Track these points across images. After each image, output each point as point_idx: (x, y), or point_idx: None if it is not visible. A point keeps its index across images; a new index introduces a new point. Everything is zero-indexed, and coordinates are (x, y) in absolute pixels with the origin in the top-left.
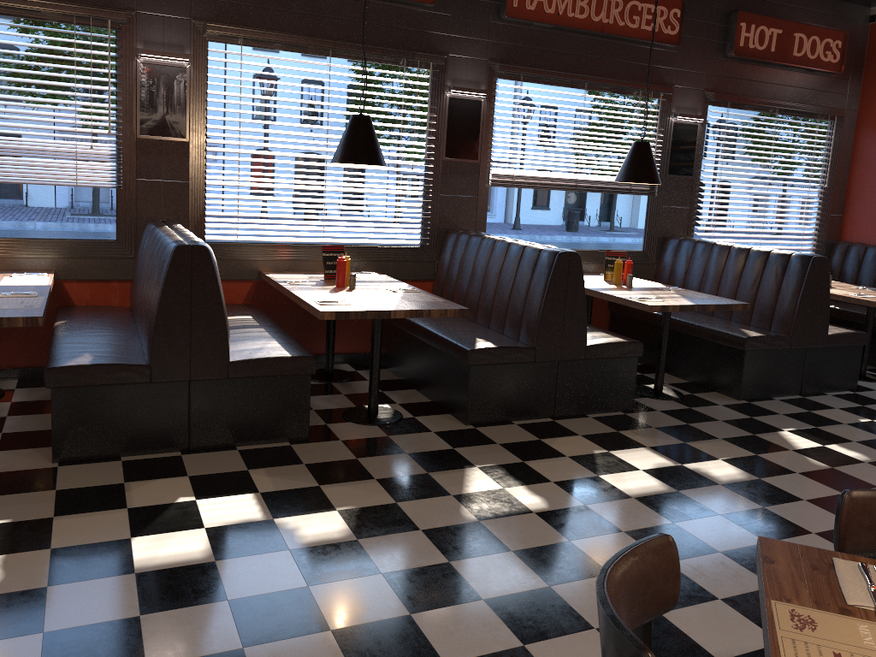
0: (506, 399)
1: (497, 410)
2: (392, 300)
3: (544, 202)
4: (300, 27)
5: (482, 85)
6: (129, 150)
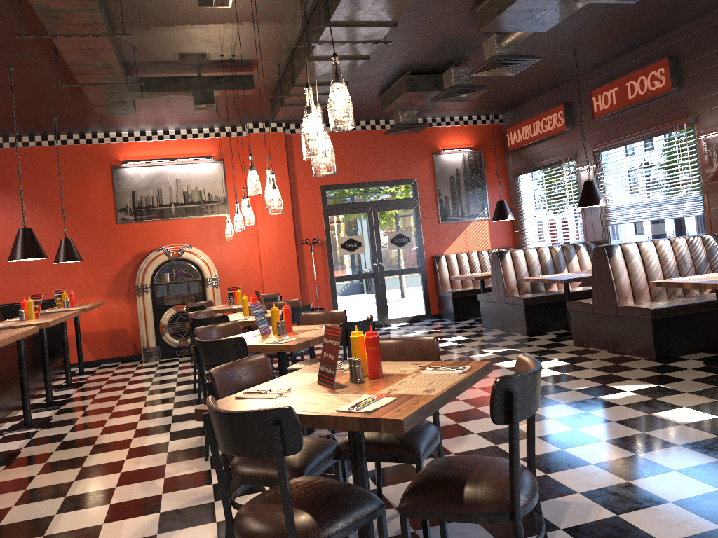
0: None
1: None
2: None
3: None
4: None
5: None
6: (704, 192)
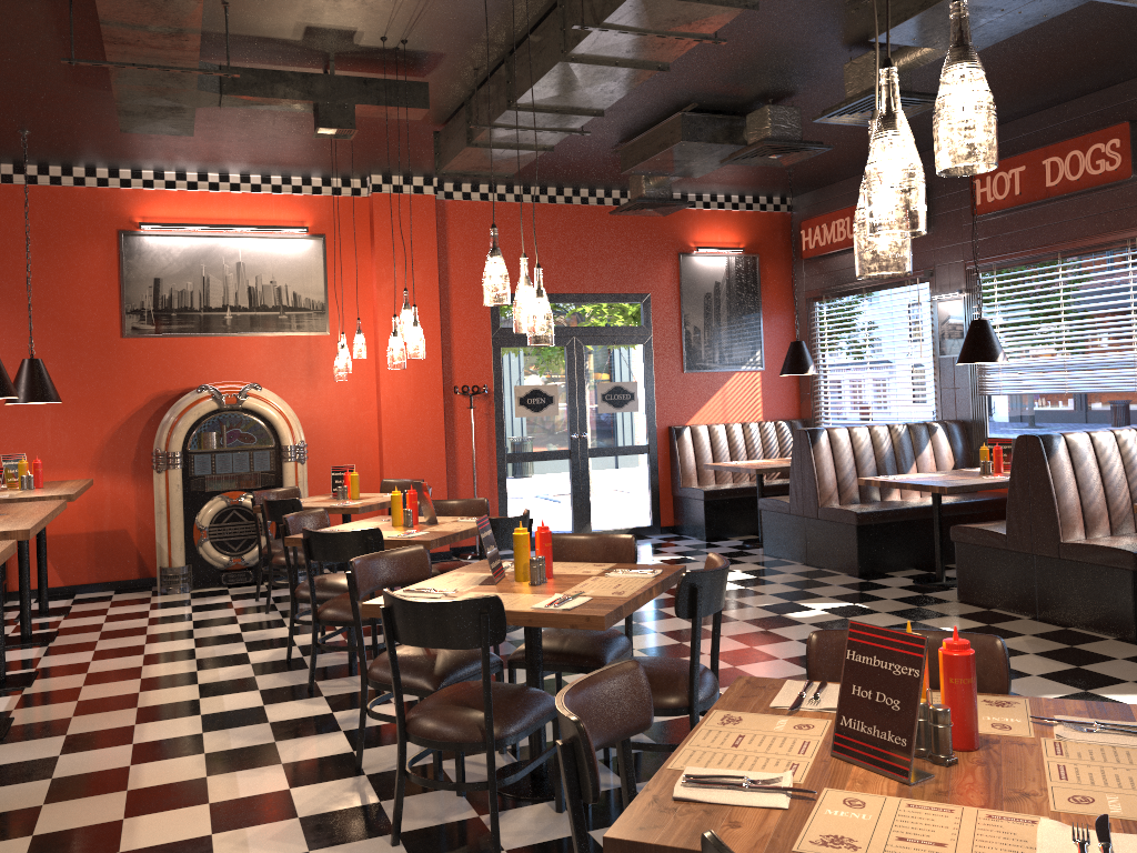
0: None
1: None
2: None
3: None
4: None
5: None
6: None
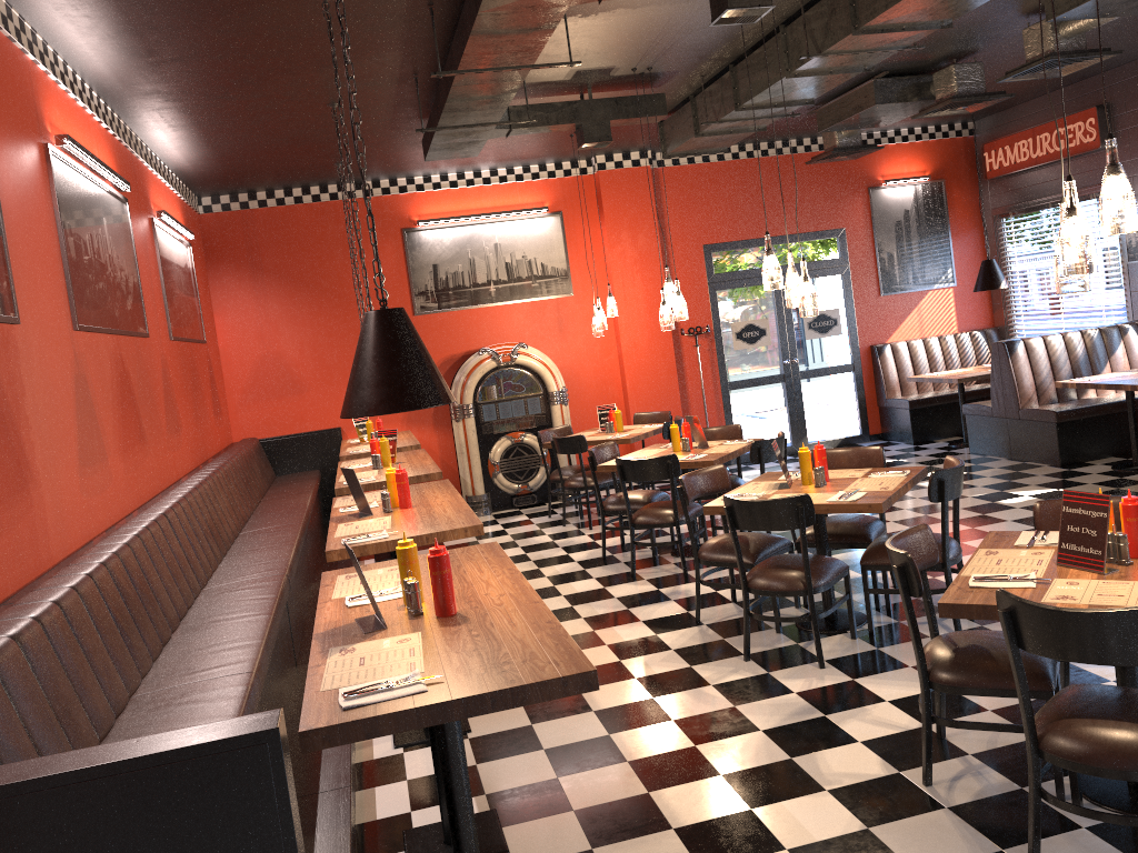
0: None
1: None
2: None
3: None
4: None
5: None
6: None
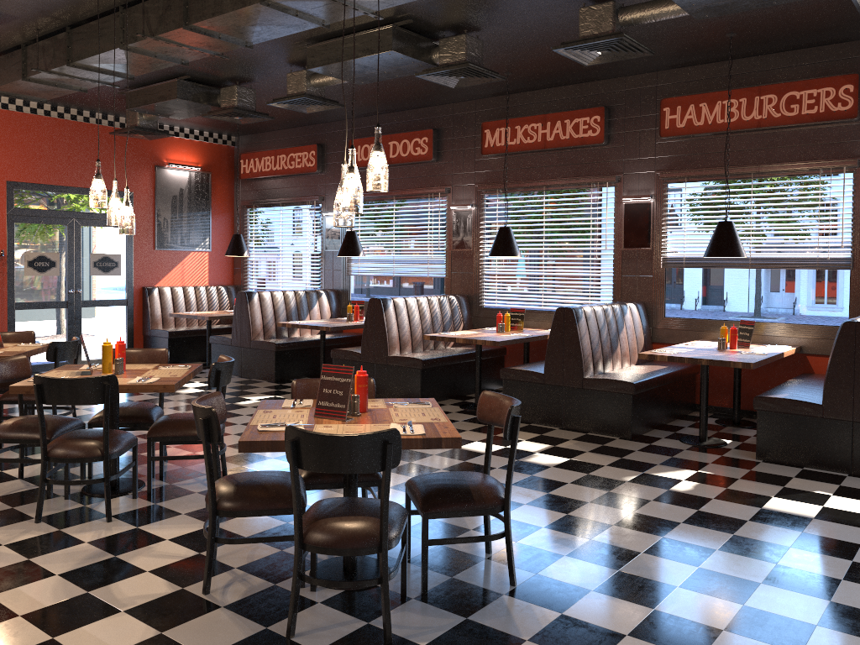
0: (527, 407)
1: (521, 413)
2: (483, 336)
3: (720, 279)
4: (527, 176)
5: (651, 191)
6: (449, 257)
